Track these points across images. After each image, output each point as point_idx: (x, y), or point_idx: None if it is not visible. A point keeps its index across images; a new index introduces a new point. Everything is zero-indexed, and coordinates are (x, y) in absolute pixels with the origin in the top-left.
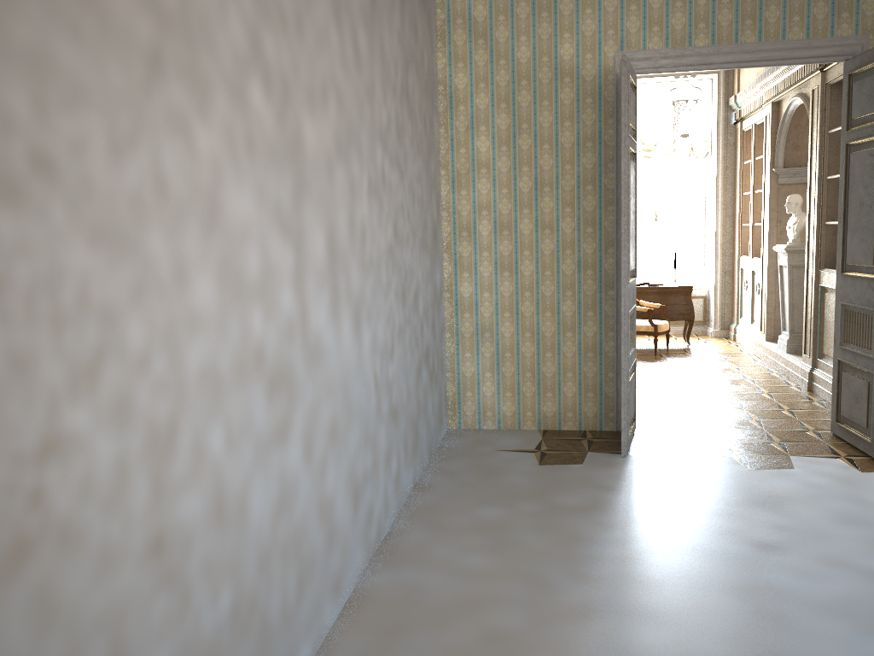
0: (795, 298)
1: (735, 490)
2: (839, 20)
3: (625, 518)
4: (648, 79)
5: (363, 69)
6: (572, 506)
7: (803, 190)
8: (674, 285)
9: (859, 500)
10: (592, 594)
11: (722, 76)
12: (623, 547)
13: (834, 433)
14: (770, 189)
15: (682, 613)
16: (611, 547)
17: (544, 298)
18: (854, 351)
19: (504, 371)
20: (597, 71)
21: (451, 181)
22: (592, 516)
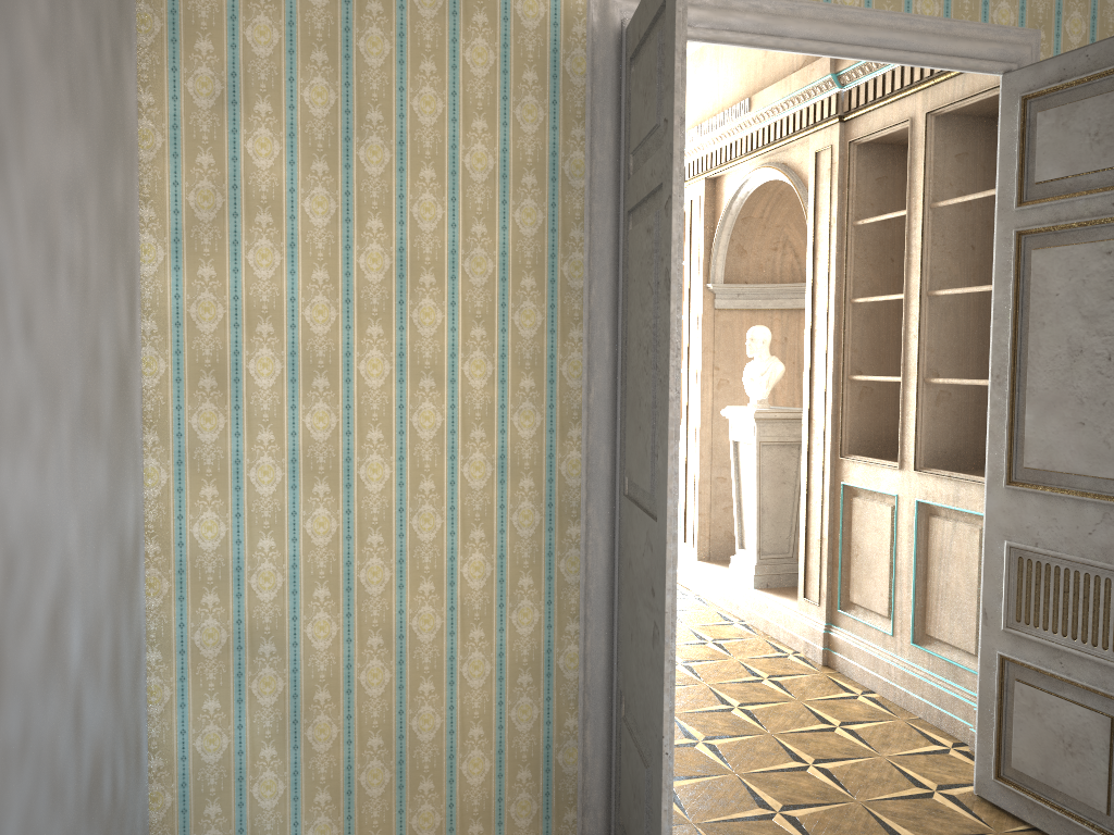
0: (764, 497)
1: None
2: None
3: None
4: None
5: None
6: None
7: (750, 320)
8: None
9: None
10: None
11: None
12: None
13: (988, 799)
14: (703, 315)
15: None
16: None
17: (419, 547)
18: (1060, 647)
19: (311, 740)
20: (549, 9)
21: (172, 238)
22: None
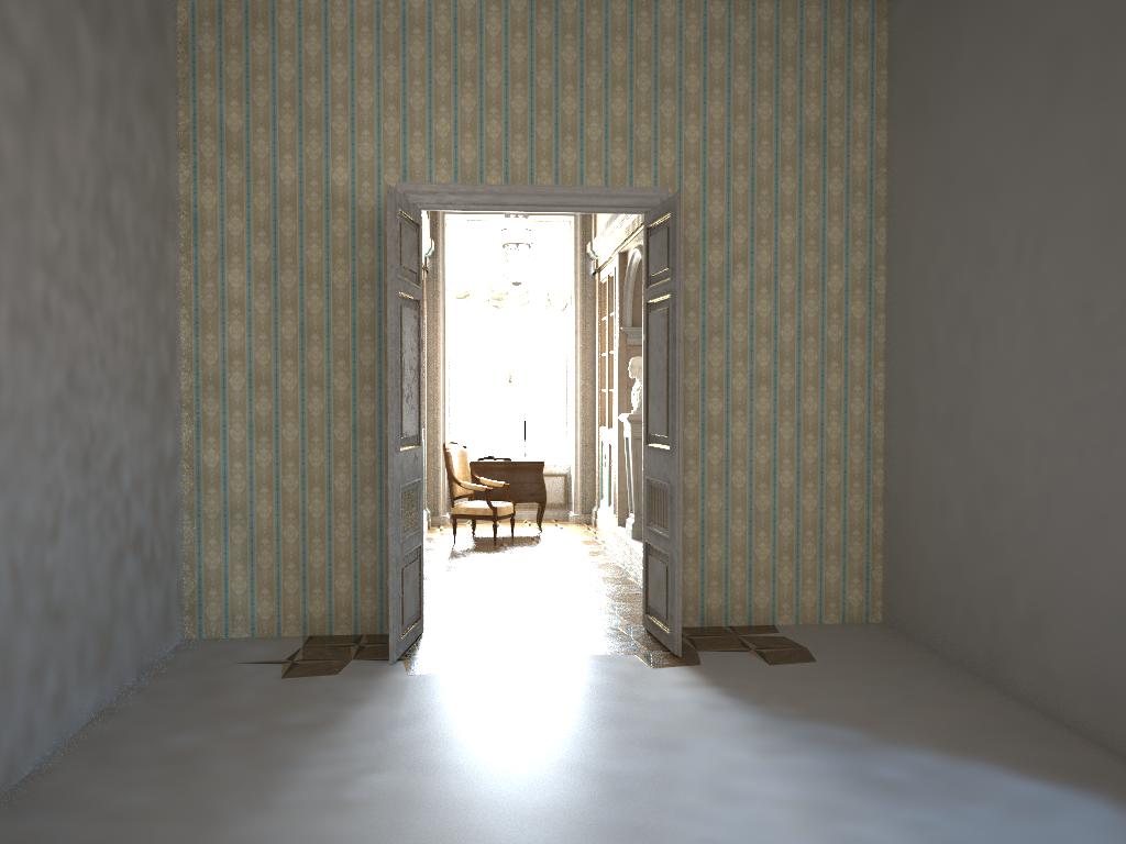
0: (640, 475)
1: (503, 695)
2: (638, 170)
3: (355, 735)
4: (497, 216)
5: (7, 176)
6: (297, 724)
7: None
8: (524, 460)
9: (633, 698)
10: (268, 825)
11: (579, 219)
12: (335, 768)
13: (645, 627)
14: (619, 350)
15: (366, 837)
16: (321, 769)
17: (312, 470)
18: (656, 531)
19: (259, 563)
20: (376, 202)
21: (195, 322)
22: (317, 735)
